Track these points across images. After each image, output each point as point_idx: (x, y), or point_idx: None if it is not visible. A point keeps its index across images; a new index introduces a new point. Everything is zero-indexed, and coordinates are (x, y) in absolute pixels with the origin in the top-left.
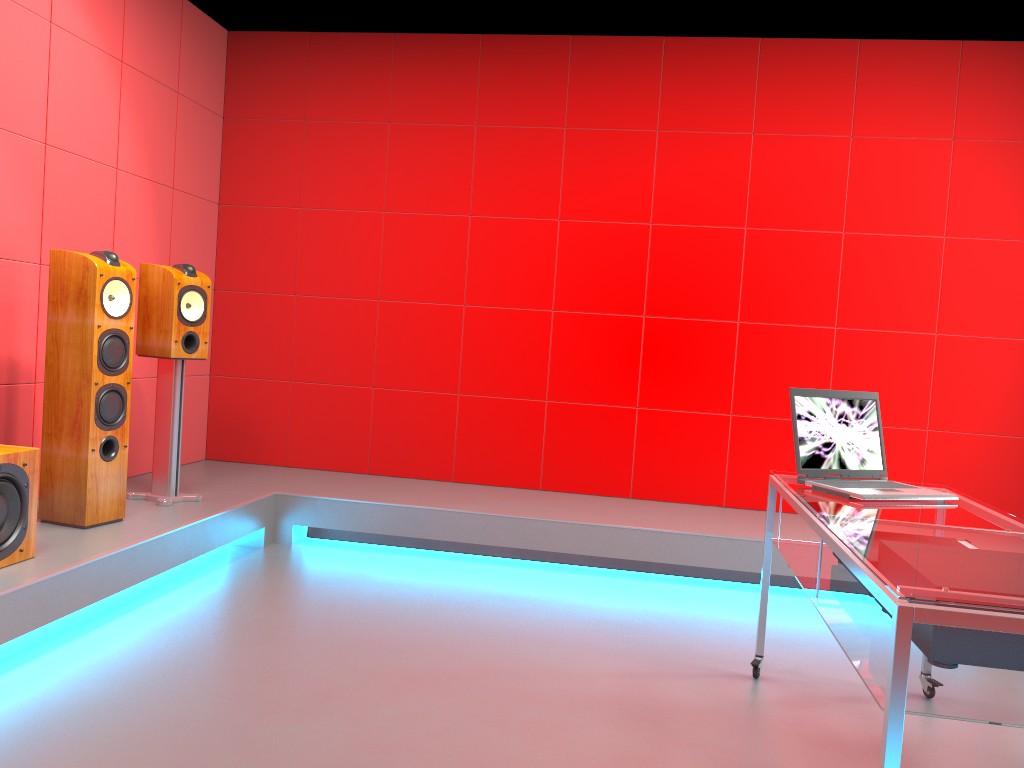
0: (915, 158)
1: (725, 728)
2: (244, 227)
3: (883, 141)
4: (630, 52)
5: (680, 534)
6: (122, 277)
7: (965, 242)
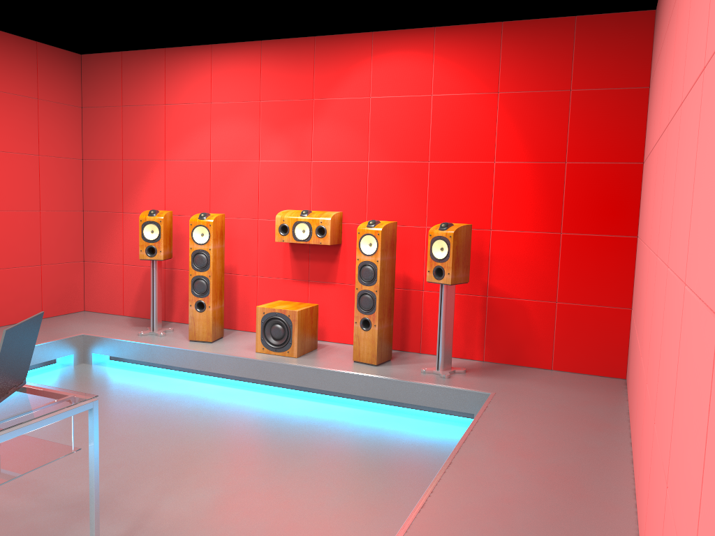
0: None
1: (38, 529)
2: (643, 180)
3: None
4: None
5: None
6: (372, 233)
7: None
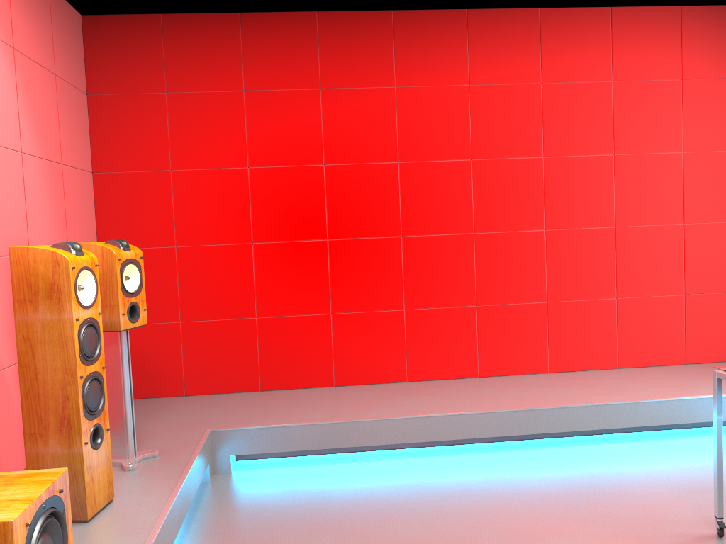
0: (657, 95)
1: None
2: (120, 191)
3: (634, 84)
4: (441, 22)
5: (558, 408)
6: (88, 266)
7: (696, 155)
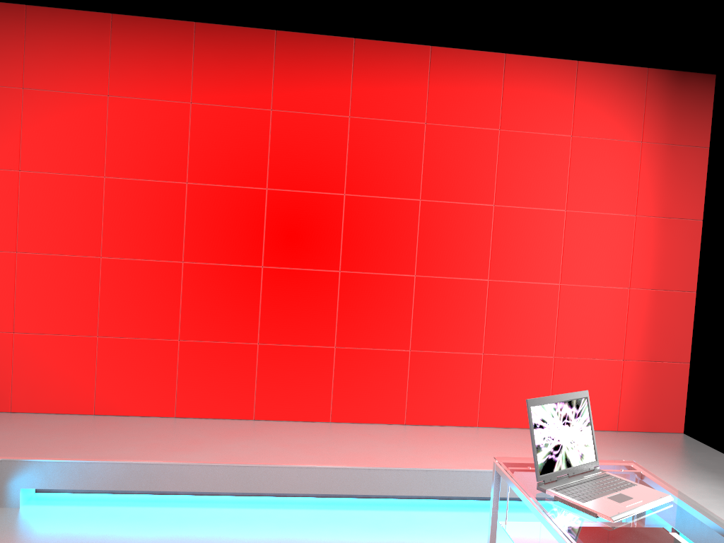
0: (545, 149)
1: None
2: None
3: (522, 135)
4: (326, 49)
5: (384, 469)
6: None
7: (579, 214)
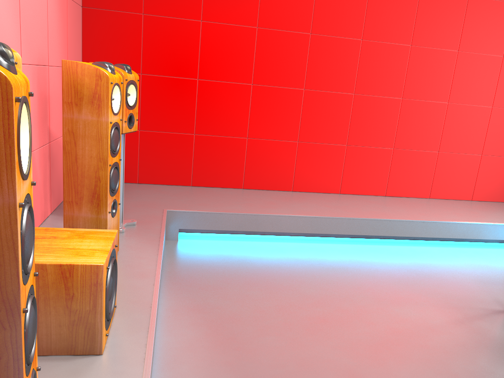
0: (496, 12)
1: None
2: (102, 25)
3: (483, 0)
4: None
5: (399, 221)
6: (117, 82)
7: None
